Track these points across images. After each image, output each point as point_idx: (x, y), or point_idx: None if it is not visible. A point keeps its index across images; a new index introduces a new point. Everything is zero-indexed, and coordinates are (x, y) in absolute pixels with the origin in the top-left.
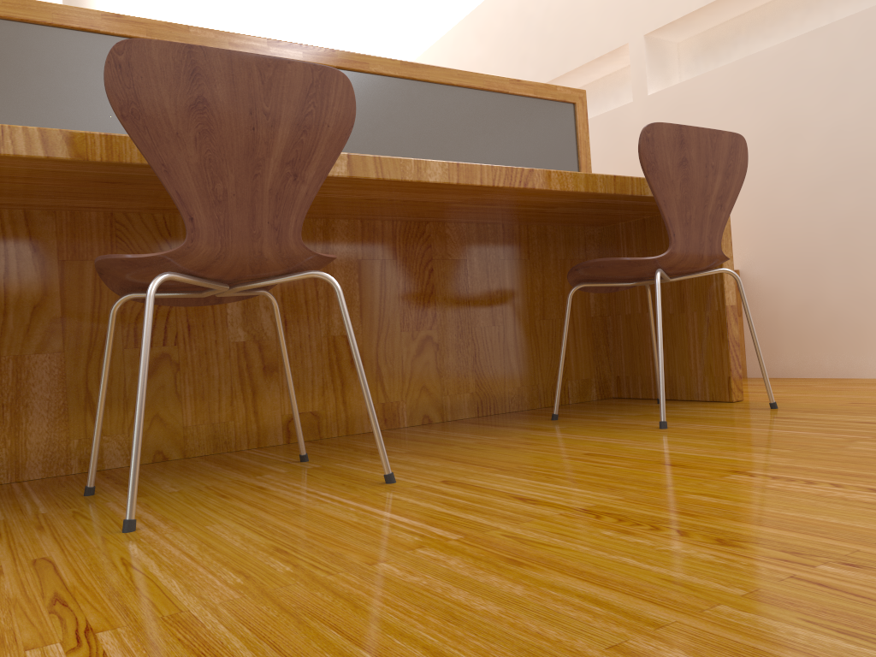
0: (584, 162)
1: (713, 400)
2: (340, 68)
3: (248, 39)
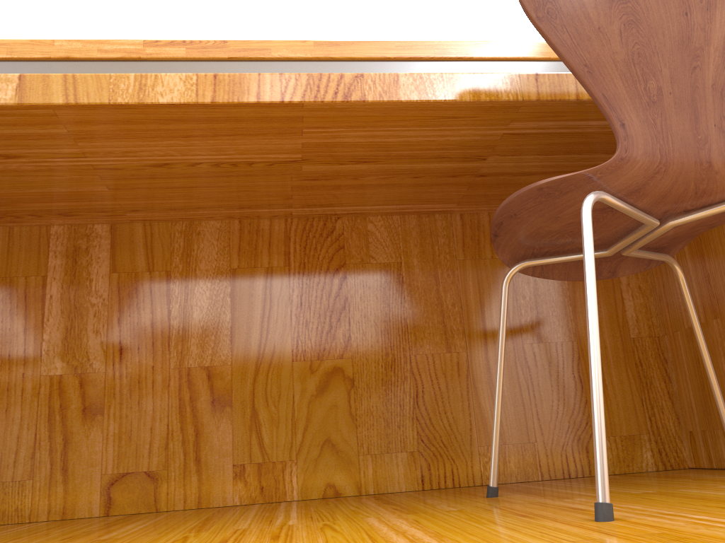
0: None
1: None
2: (234, 58)
3: (121, 44)
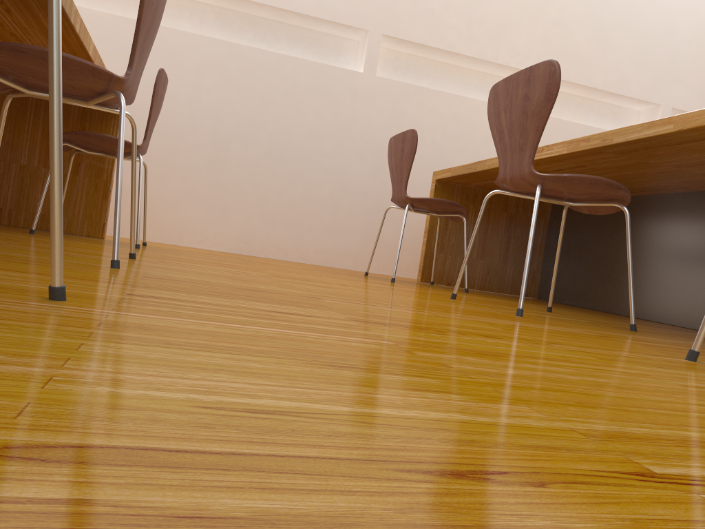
0: None
1: (88, 236)
2: None
3: None
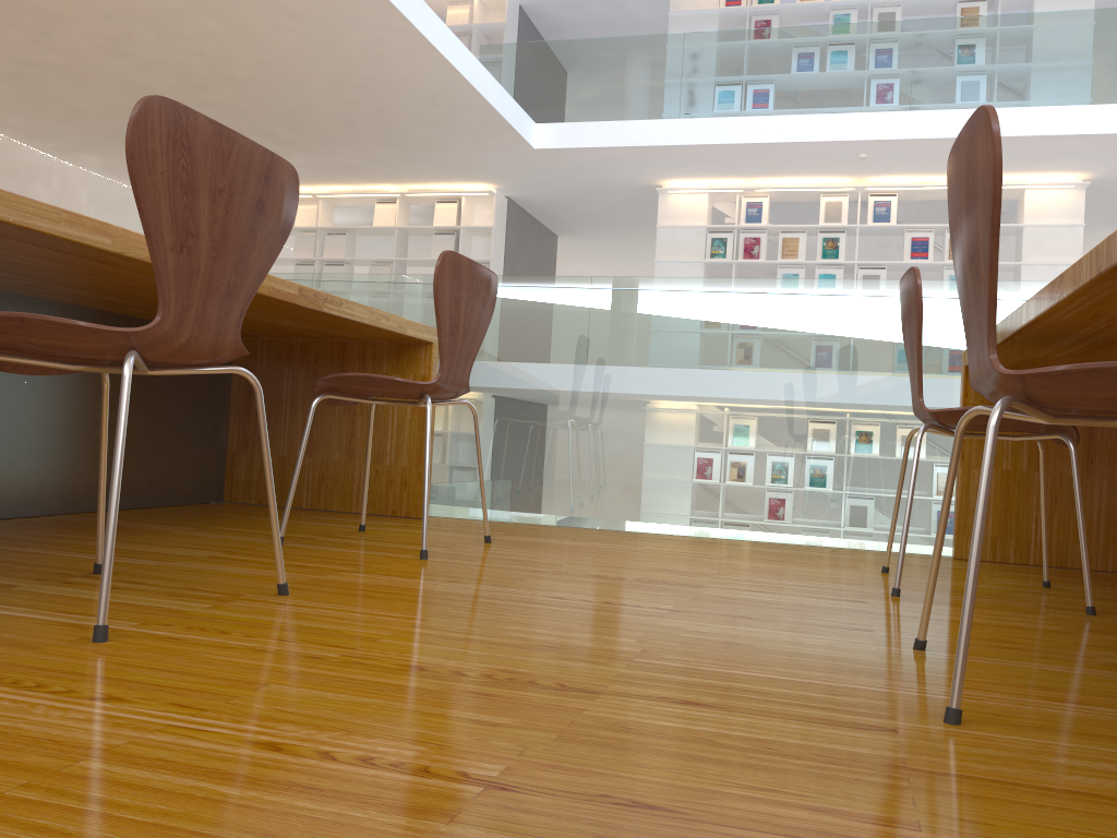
0: None
1: None
2: None
3: None
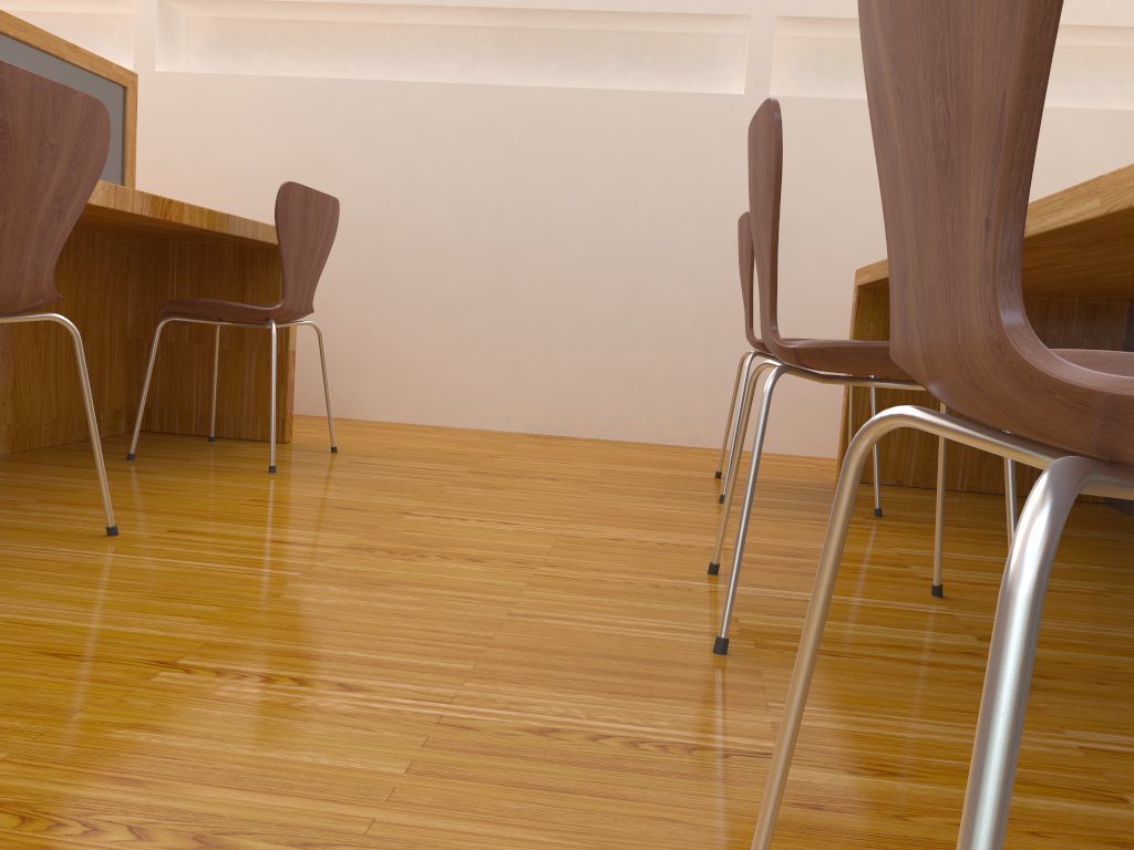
0: (130, 159)
1: (264, 440)
2: None
3: None
